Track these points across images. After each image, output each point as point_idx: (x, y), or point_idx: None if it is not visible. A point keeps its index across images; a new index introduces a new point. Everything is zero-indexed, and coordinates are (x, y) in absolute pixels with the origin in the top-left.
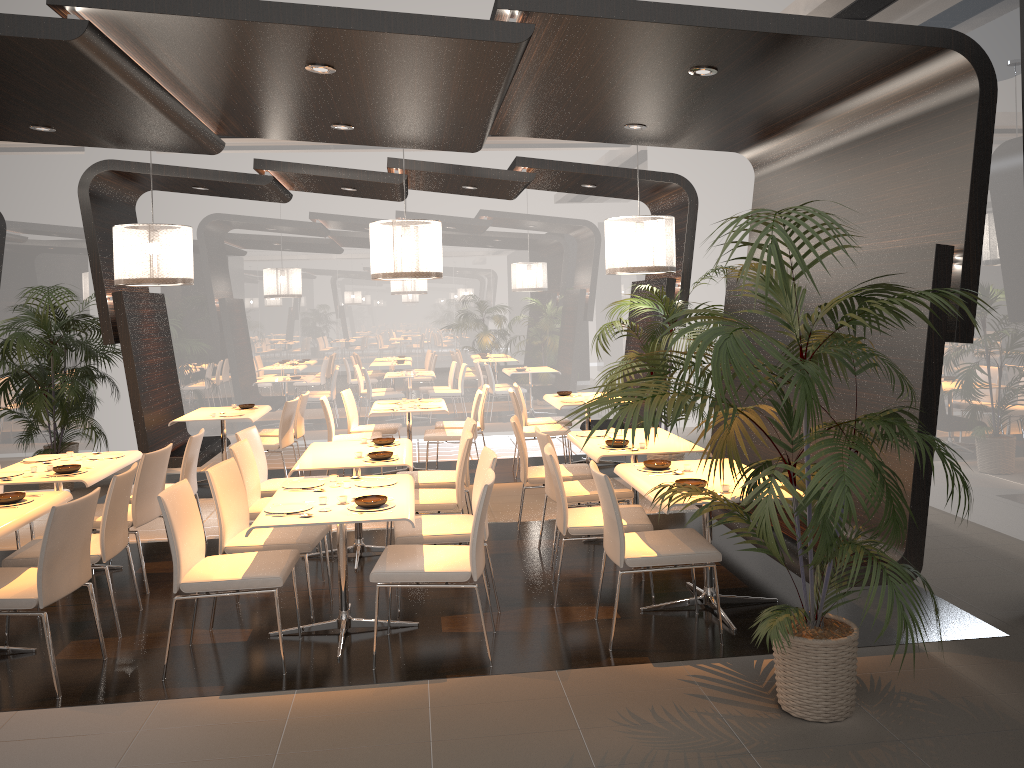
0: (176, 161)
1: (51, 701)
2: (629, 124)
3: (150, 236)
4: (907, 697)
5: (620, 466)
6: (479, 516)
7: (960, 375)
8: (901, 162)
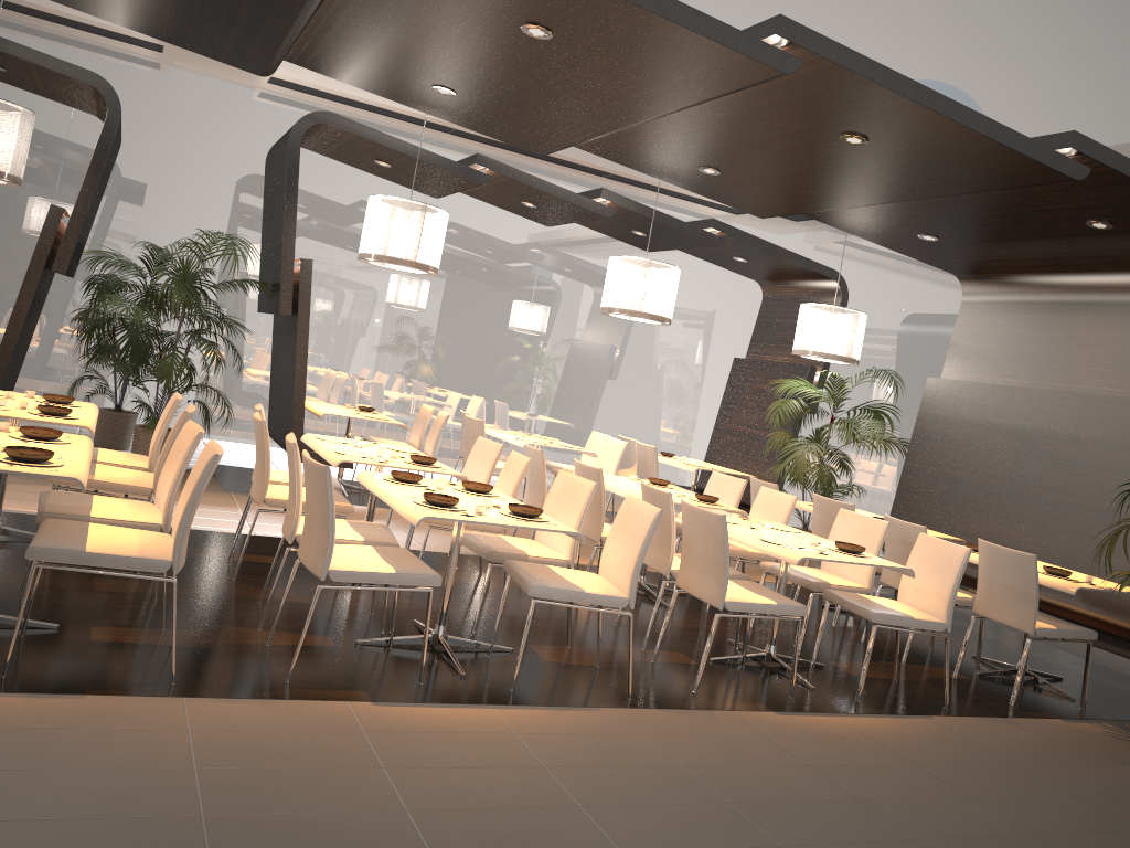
0: (273, 112)
1: (629, 702)
2: (928, 234)
3: (425, 217)
4: None
5: None
6: (961, 575)
7: None
8: None
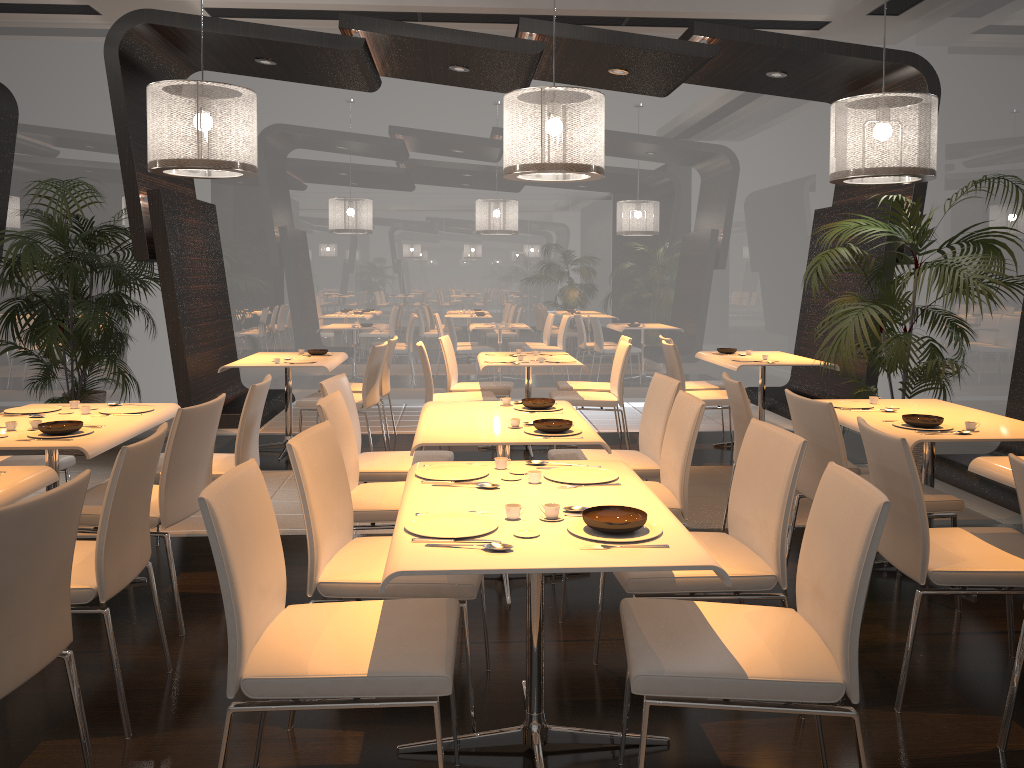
0: None
1: None
2: None
3: (198, 99)
4: None
5: (985, 461)
6: (868, 568)
7: None
8: None
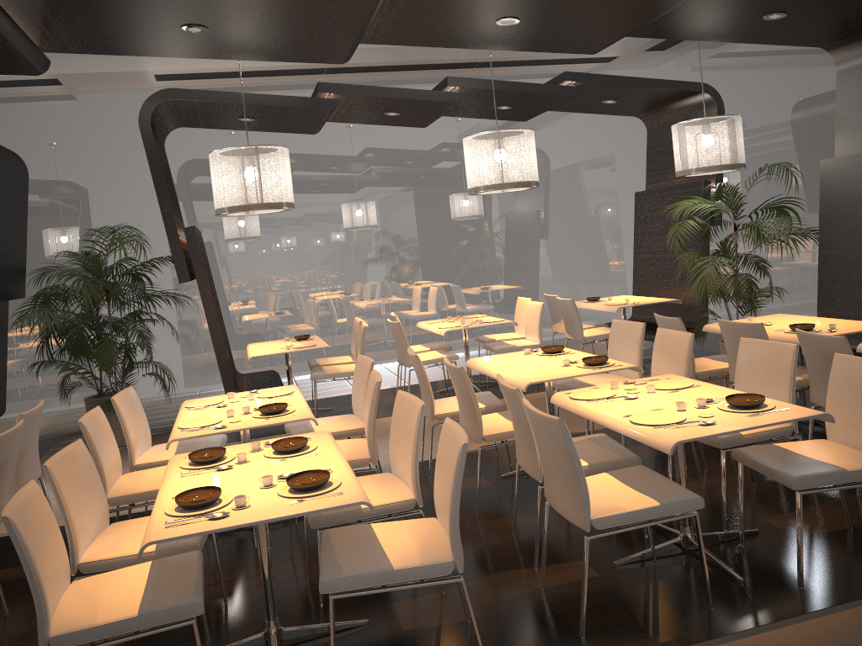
0: None
1: None
2: (773, 13)
3: (259, 158)
4: None
5: None
6: None
7: None
8: None
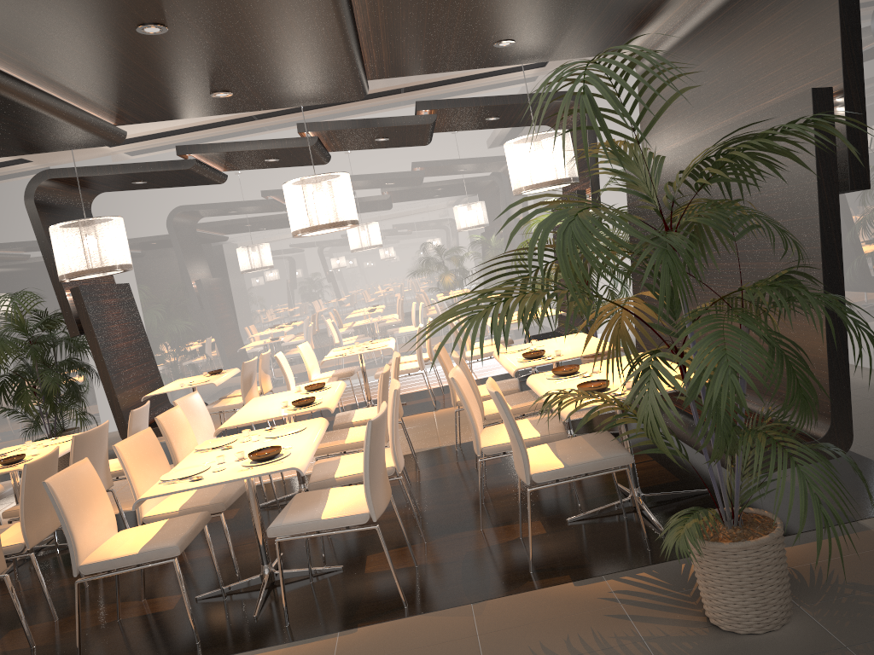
0: None
1: None
2: (497, 42)
3: (81, 231)
4: (853, 589)
5: (531, 377)
6: (368, 454)
7: (873, 232)
8: (766, 17)
